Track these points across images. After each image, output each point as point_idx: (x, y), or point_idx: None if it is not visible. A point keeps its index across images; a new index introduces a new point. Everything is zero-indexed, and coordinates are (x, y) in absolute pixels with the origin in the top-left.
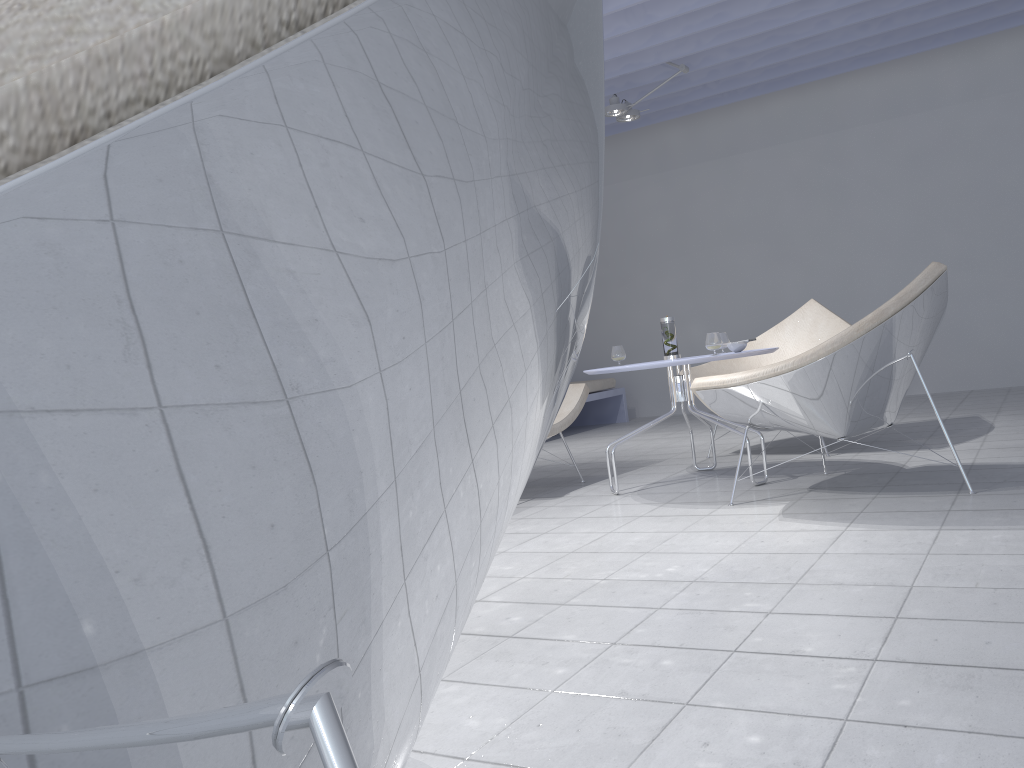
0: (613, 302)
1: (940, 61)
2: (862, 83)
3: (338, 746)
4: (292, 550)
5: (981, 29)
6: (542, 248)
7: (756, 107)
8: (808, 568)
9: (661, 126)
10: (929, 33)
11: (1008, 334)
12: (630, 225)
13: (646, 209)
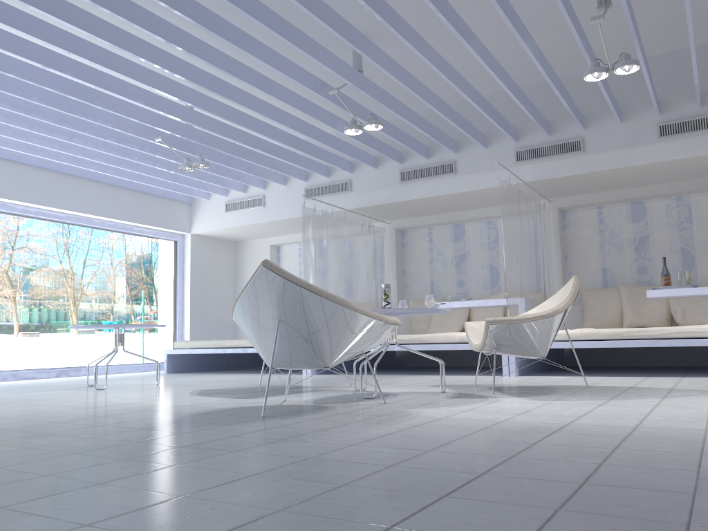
0: None
1: None
2: None
3: (277, 321)
4: (267, 305)
5: None
6: (278, 285)
7: None
8: None
9: None
10: None
11: None
12: None
13: None
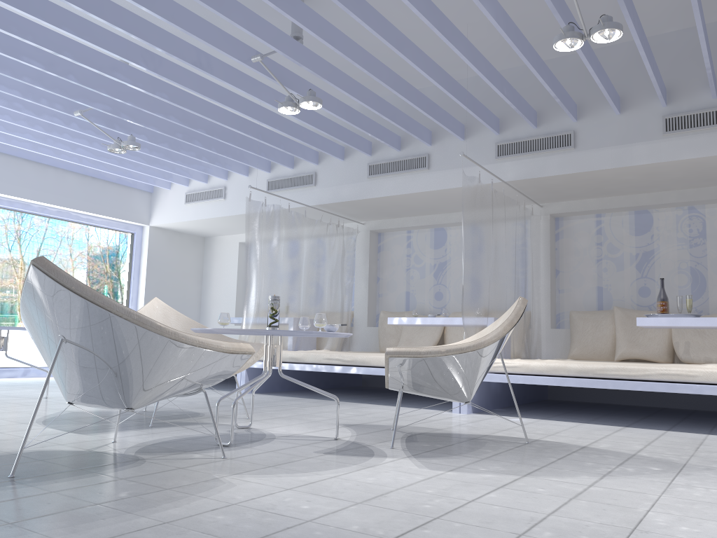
0: None
1: None
2: None
3: (59, 343)
4: (47, 320)
5: None
6: (55, 293)
7: None
8: None
9: None
10: None
11: None
12: None
13: None
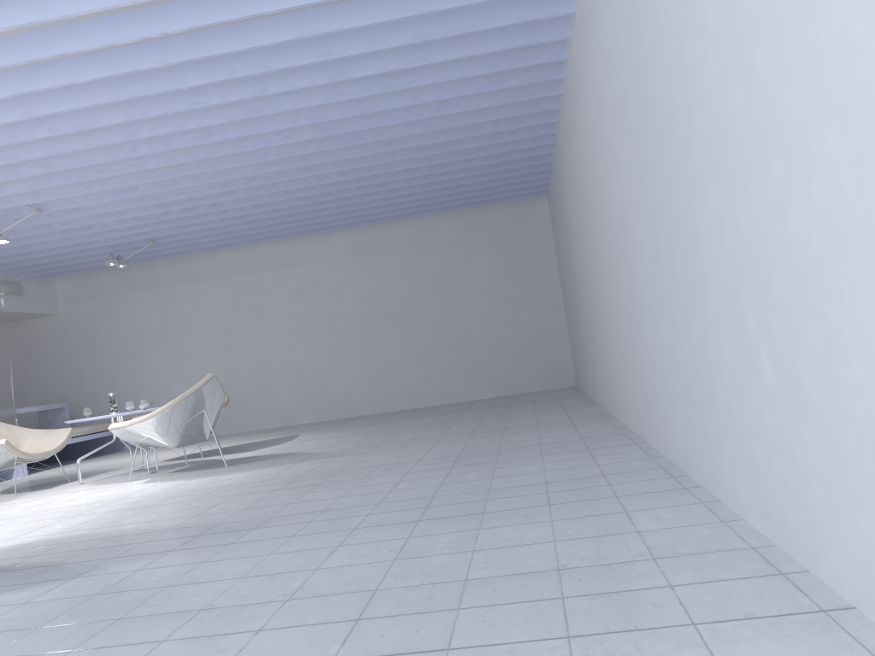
0: (124, 371)
1: (308, 240)
2: (269, 247)
3: None
4: None
5: (320, 229)
6: None
7: (212, 255)
8: (127, 495)
9: (155, 261)
10: (291, 231)
11: (346, 388)
12: (135, 321)
13: (146, 312)
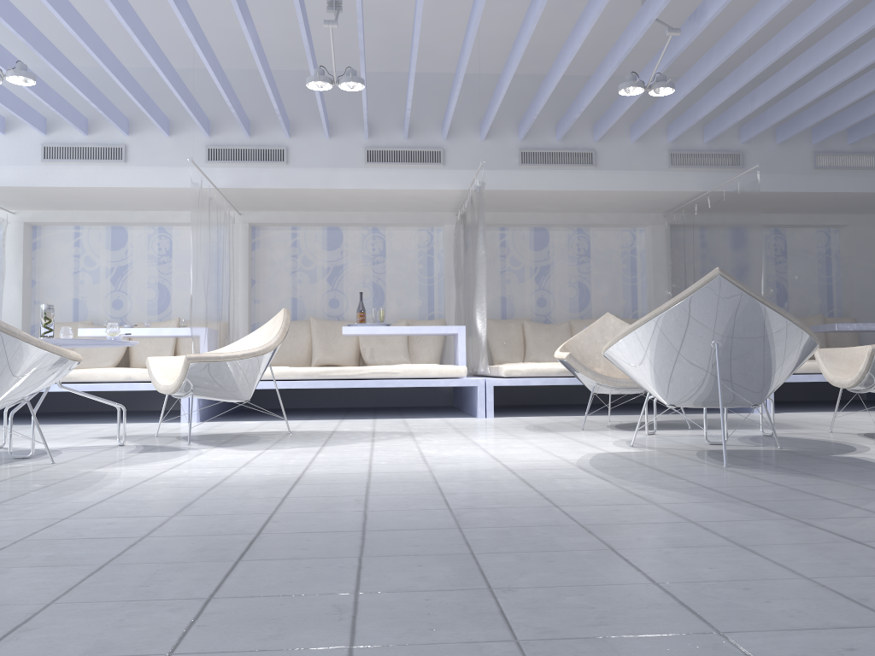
0: None
1: None
2: None
3: None
4: None
5: None
6: None
7: None
8: (461, 462)
9: None
10: None
11: None
12: None
13: None
